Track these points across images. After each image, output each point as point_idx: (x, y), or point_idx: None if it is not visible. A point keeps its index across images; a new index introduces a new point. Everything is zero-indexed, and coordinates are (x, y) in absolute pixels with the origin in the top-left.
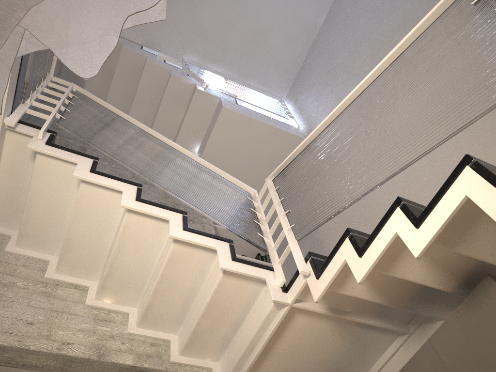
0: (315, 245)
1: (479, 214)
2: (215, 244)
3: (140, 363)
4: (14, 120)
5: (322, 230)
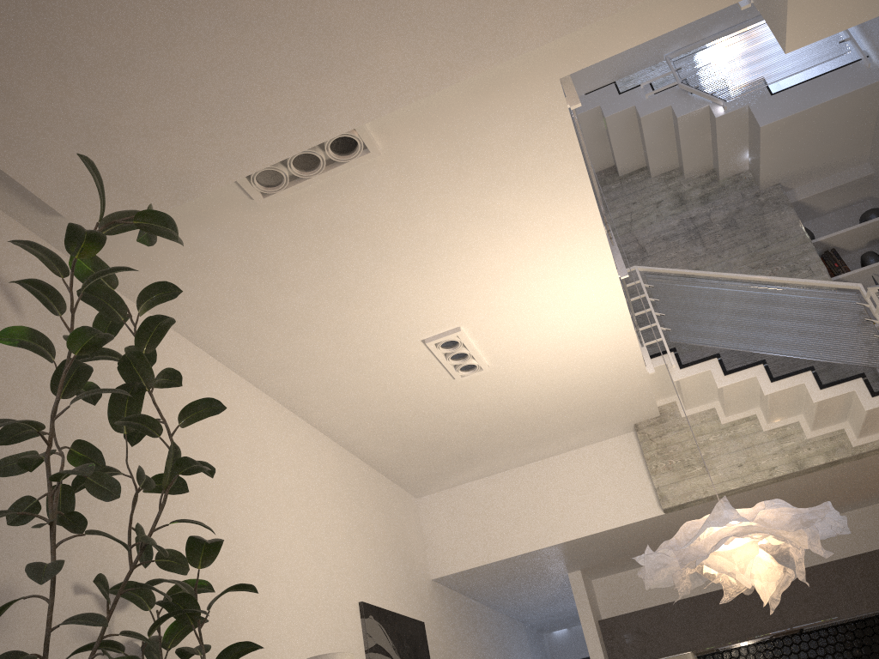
0: None
1: None
2: (851, 387)
3: (830, 458)
4: (651, 367)
5: None
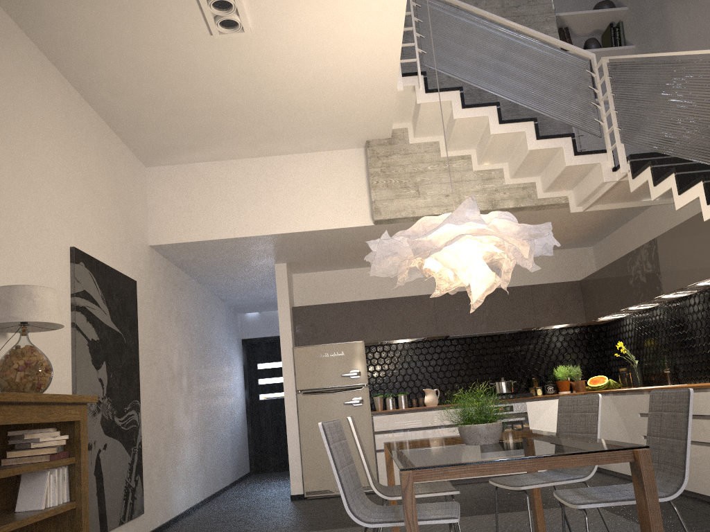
0: (667, 43)
1: None
2: (561, 144)
3: (518, 204)
4: (401, 84)
5: (674, 30)
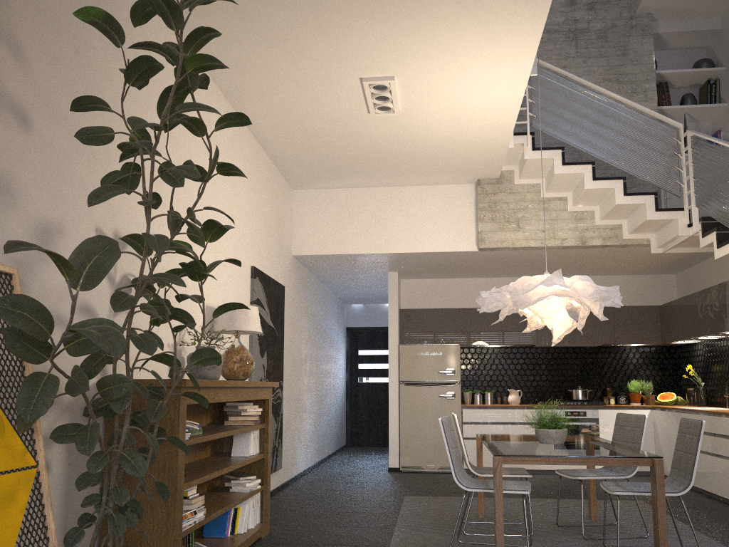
0: None
1: None
2: (644, 200)
3: (605, 243)
4: (512, 143)
5: None
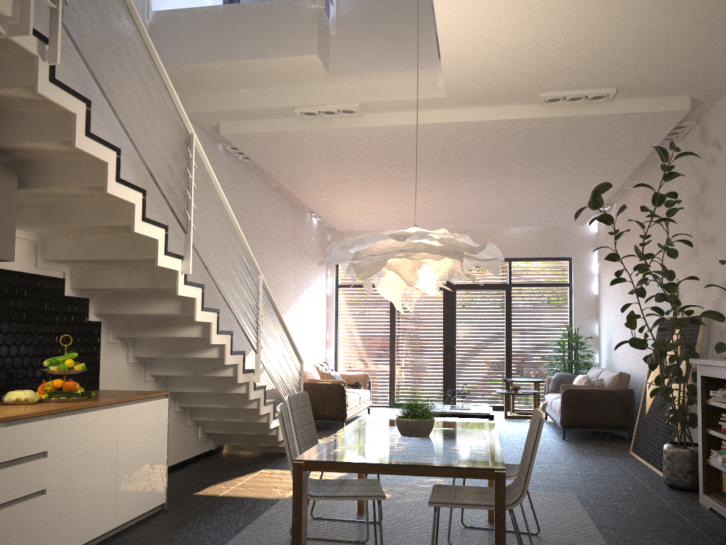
0: None
1: (105, 194)
2: None
3: None
4: None
5: None
